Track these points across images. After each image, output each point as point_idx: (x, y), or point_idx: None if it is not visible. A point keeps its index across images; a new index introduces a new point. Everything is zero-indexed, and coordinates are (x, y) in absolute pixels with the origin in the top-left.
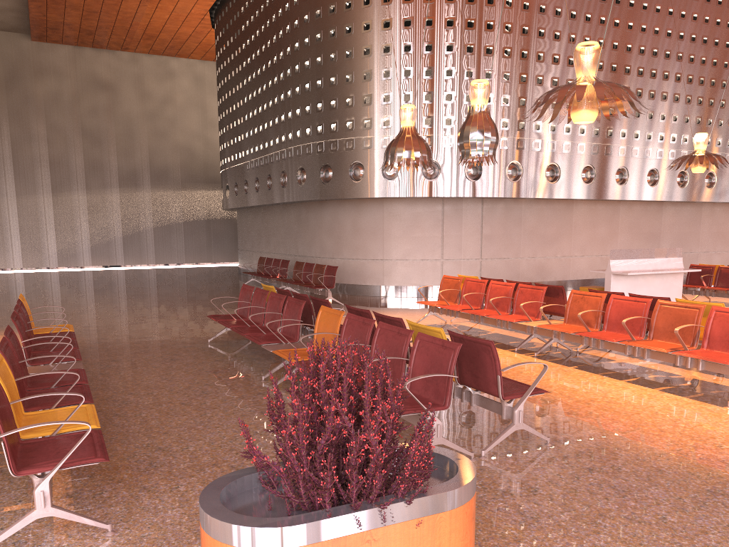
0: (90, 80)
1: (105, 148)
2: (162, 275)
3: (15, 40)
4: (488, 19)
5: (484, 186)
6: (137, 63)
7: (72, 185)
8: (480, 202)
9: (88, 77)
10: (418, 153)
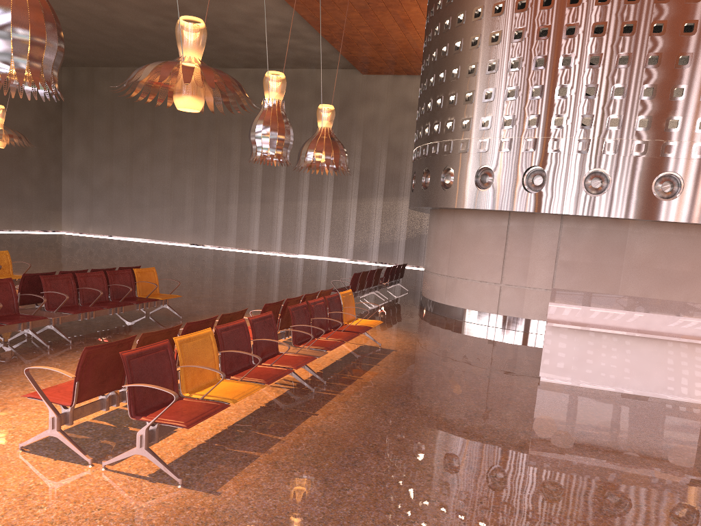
0: (401, 103)
1: (403, 161)
2: None
3: (351, 75)
4: None
5: (547, 200)
6: None
7: (373, 192)
8: (559, 220)
9: (400, 101)
10: (311, 155)
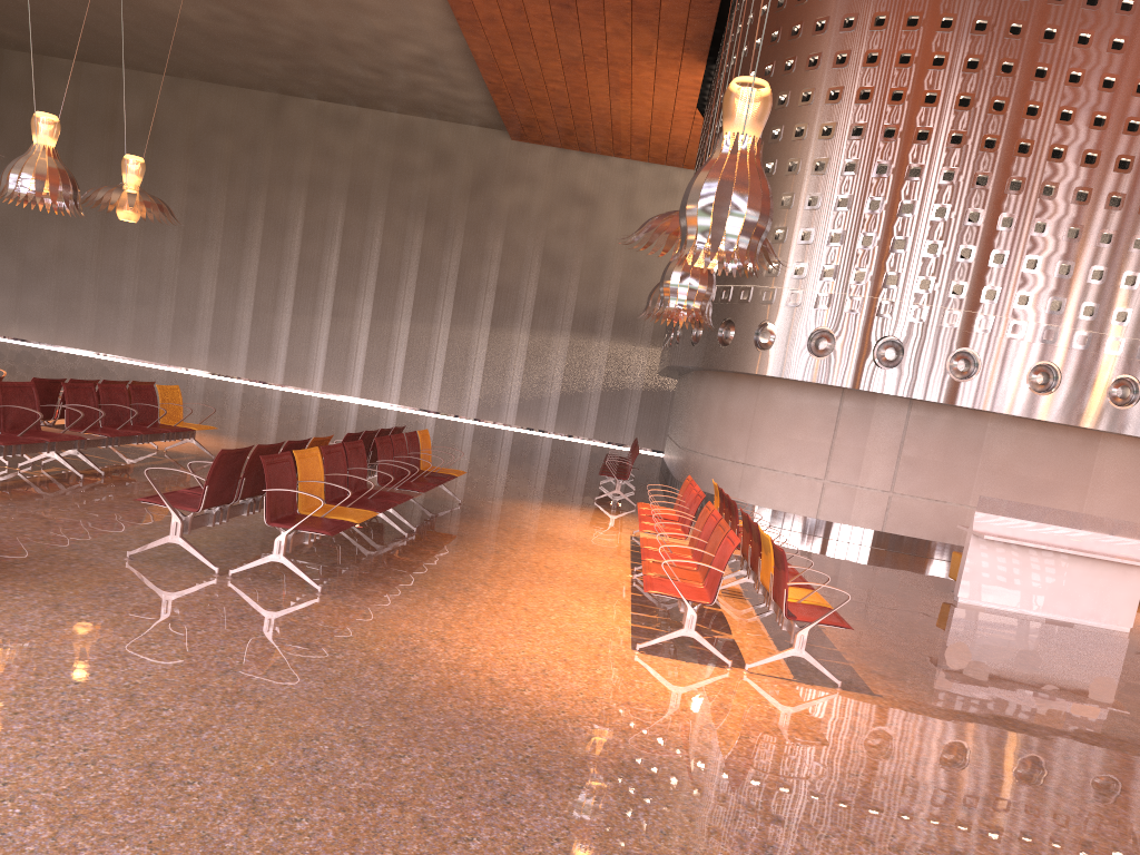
0: (568, 192)
1: (565, 279)
2: (559, 448)
3: (493, 139)
4: (954, 129)
5: (902, 380)
6: (631, 173)
7: (516, 320)
8: (907, 405)
9: (566, 188)
10: None
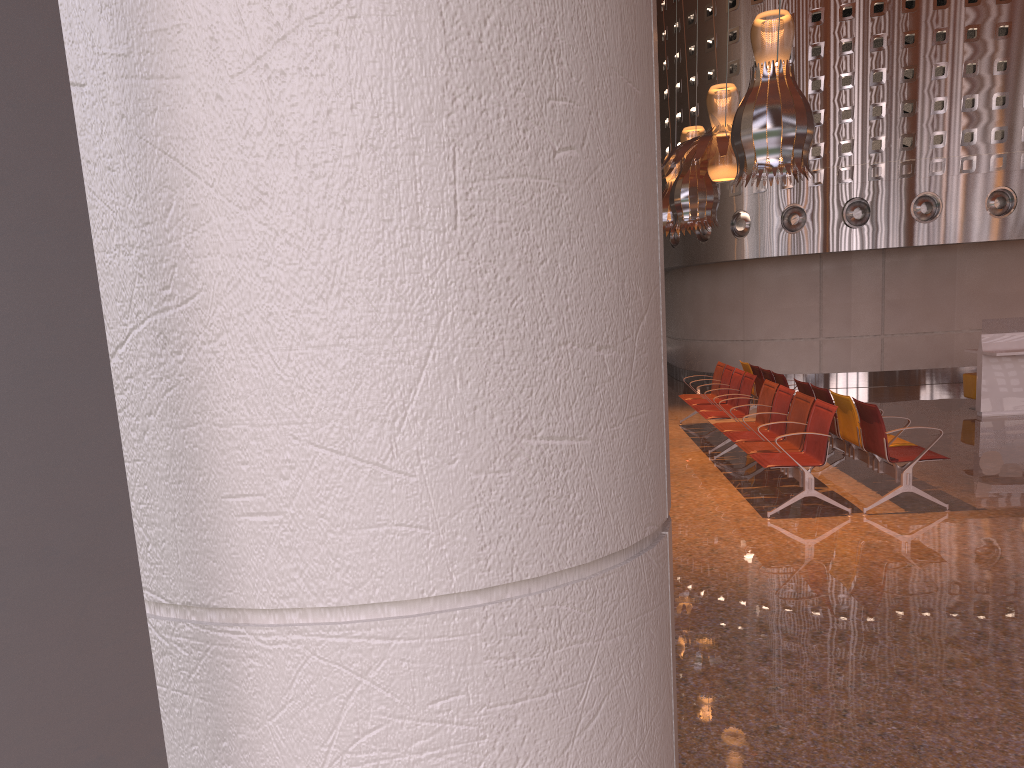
0: None
1: None
2: None
3: None
4: None
5: (874, 234)
6: None
7: None
8: (881, 255)
9: None
10: None
